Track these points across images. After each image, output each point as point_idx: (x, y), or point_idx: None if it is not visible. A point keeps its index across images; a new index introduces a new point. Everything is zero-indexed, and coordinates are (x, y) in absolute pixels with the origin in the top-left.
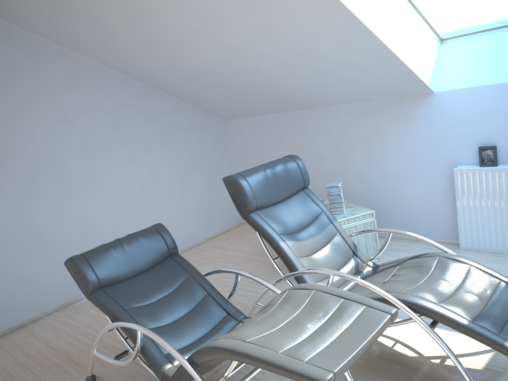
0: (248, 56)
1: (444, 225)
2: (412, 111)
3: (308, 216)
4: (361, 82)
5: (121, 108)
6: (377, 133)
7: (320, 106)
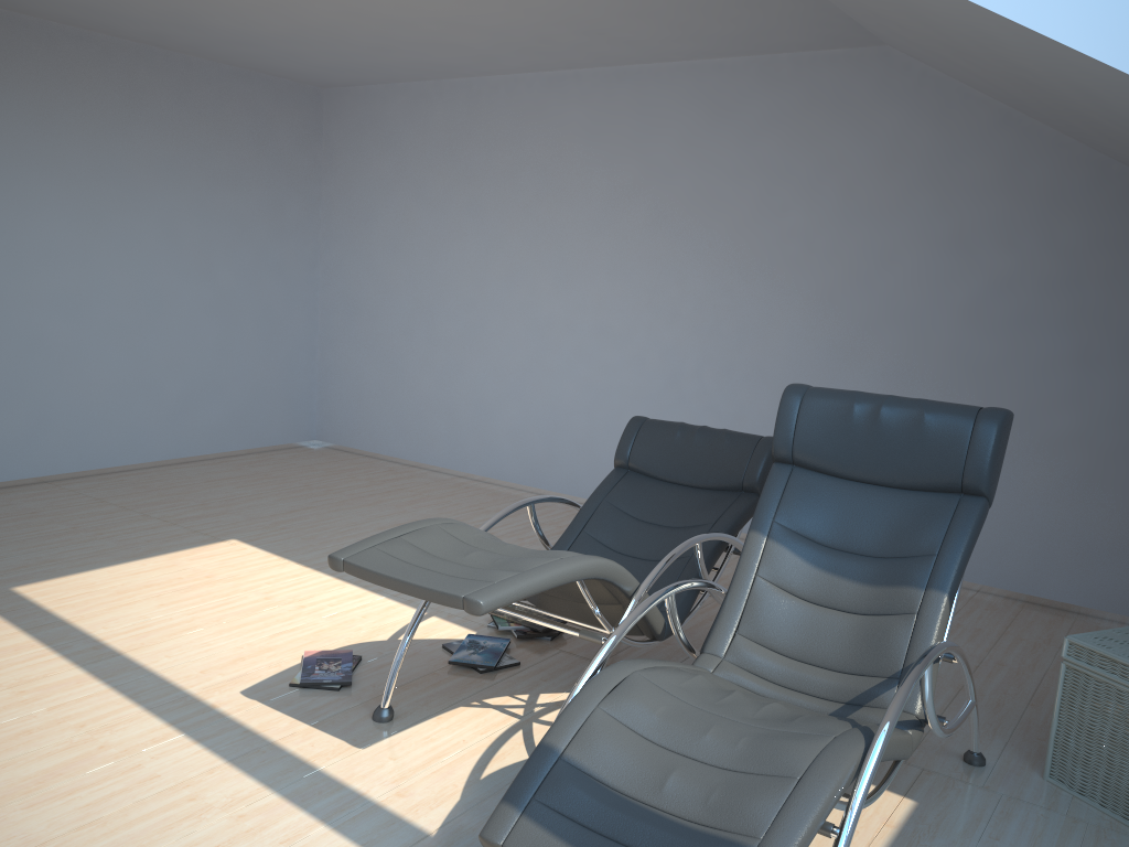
0: None
1: None
2: None
3: (895, 542)
4: None
5: (1098, 247)
6: None
7: None
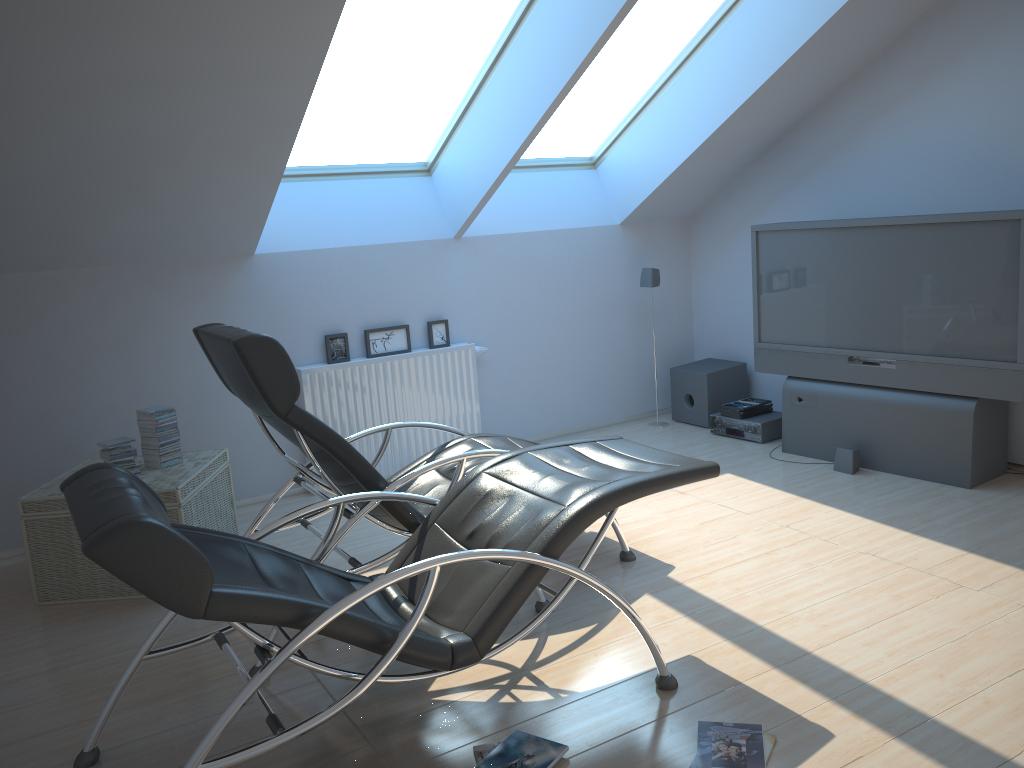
0: (16, 123)
1: (279, 468)
2: (220, 284)
3: None
4: (169, 222)
5: None
6: (153, 323)
7: (12, 271)
